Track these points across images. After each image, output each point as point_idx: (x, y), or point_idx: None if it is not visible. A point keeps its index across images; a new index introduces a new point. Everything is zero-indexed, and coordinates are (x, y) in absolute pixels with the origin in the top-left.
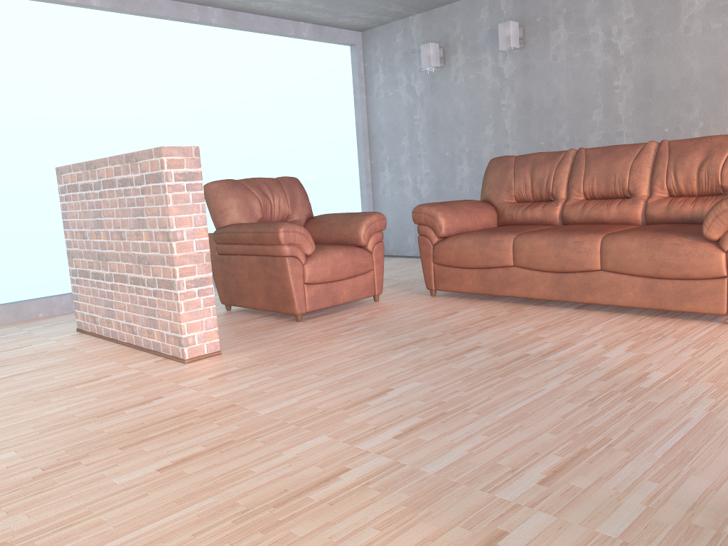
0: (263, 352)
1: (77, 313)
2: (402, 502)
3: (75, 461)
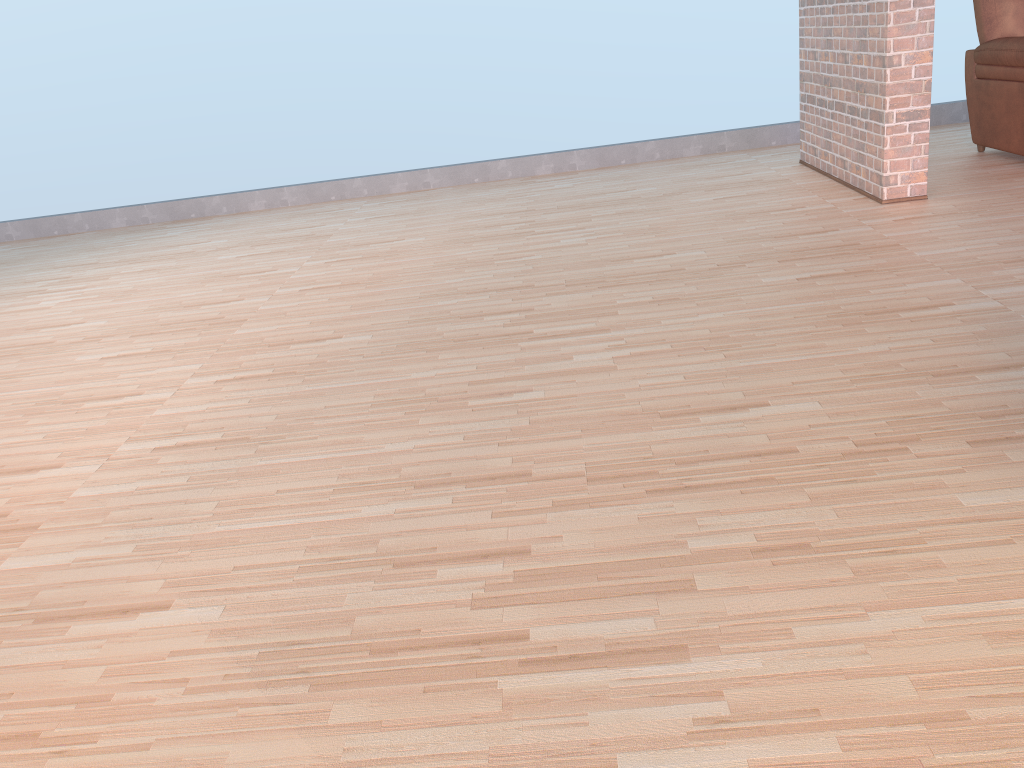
0: (974, 202)
1: (801, 143)
2: (973, 332)
3: (741, 264)
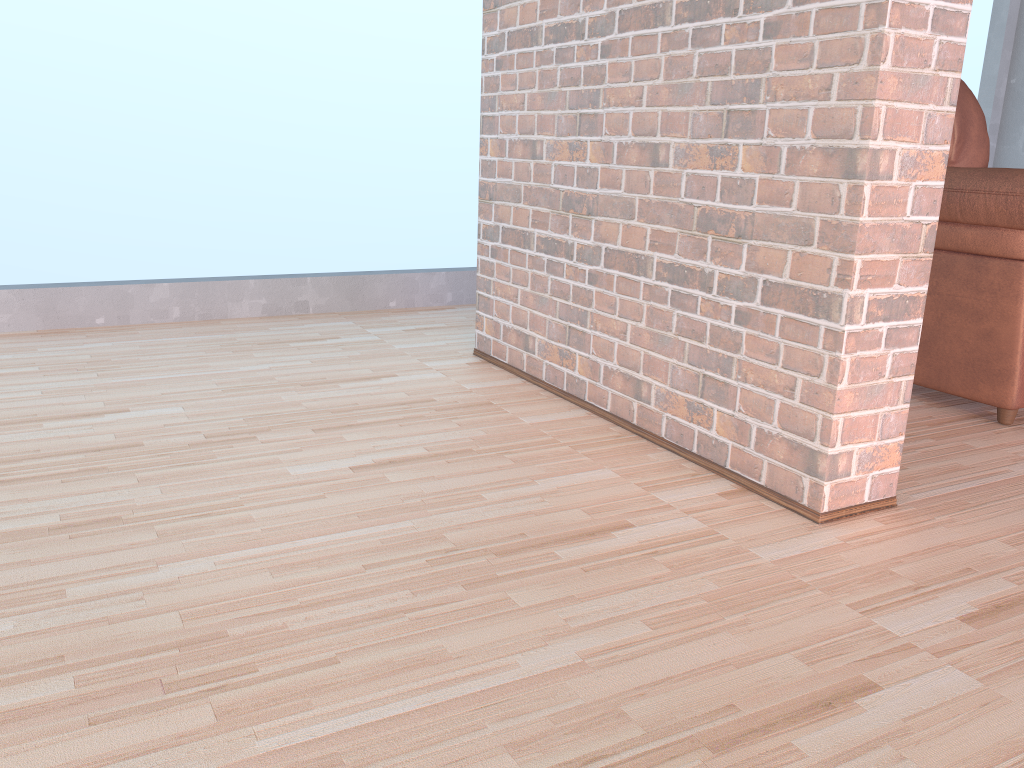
0: None
1: (482, 318)
2: None
3: None
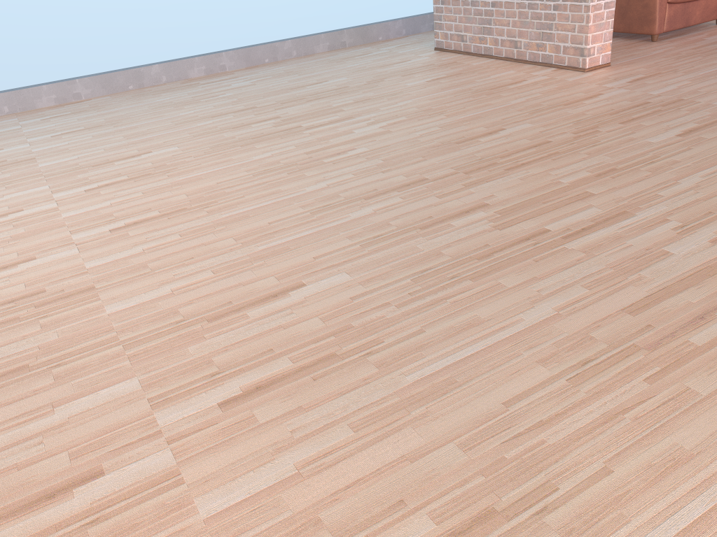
0: (652, 64)
1: (438, 33)
2: None
3: (592, 130)
